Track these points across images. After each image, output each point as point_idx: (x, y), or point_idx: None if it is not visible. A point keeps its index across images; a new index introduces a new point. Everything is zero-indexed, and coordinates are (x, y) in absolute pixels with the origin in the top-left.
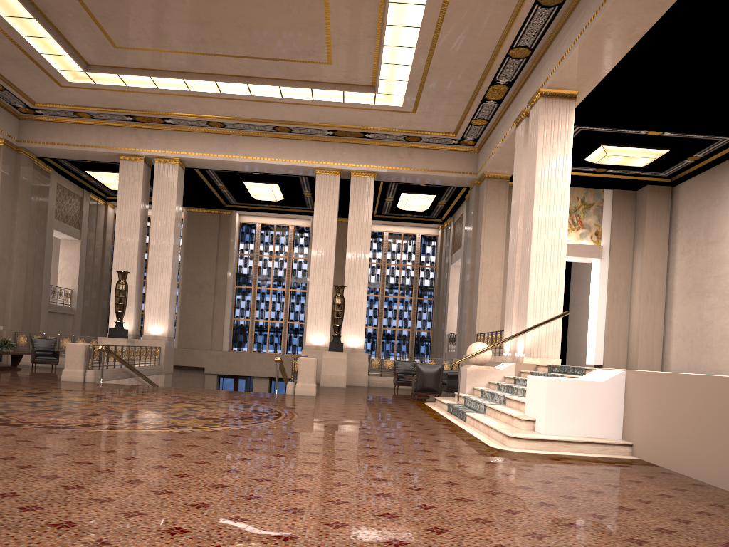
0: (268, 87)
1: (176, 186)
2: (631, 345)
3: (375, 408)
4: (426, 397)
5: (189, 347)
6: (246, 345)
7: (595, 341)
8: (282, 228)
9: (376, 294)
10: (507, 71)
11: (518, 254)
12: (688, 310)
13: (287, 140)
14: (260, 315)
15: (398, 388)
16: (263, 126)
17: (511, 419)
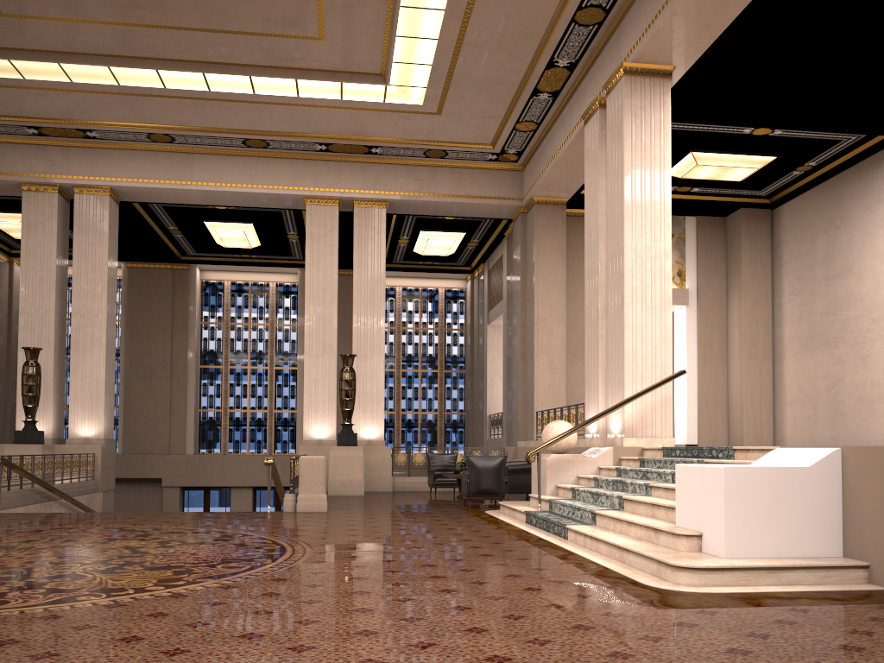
0: (234, 77)
1: (108, 227)
2: (732, 417)
3: (422, 526)
4: (481, 502)
5: (139, 451)
6: (219, 444)
7: (686, 413)
8: (260, 286)
9: (390, 368)
10: (571, 46)
11: (601, 296)
12: (805, 366)
13: (263, 159)
14: (235, 404)
15: (436, 491)
16: (229, 139)
17: (654, 534)
